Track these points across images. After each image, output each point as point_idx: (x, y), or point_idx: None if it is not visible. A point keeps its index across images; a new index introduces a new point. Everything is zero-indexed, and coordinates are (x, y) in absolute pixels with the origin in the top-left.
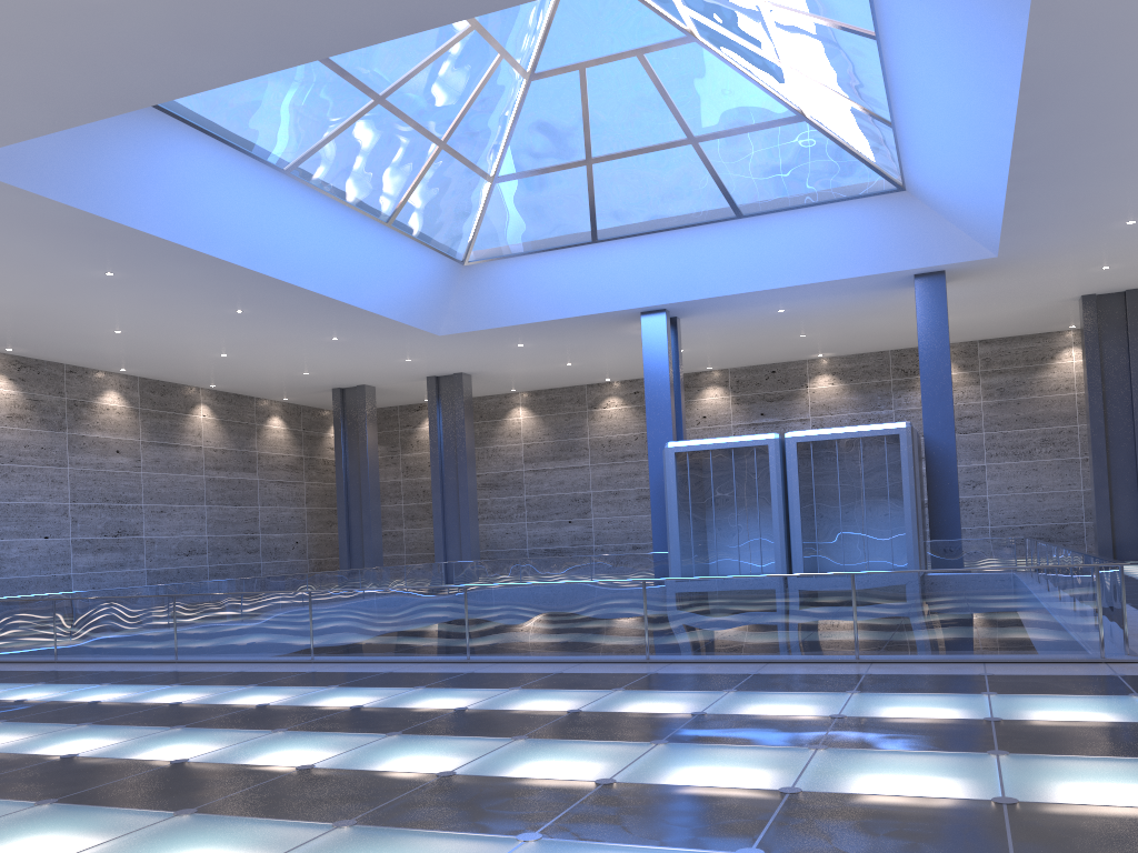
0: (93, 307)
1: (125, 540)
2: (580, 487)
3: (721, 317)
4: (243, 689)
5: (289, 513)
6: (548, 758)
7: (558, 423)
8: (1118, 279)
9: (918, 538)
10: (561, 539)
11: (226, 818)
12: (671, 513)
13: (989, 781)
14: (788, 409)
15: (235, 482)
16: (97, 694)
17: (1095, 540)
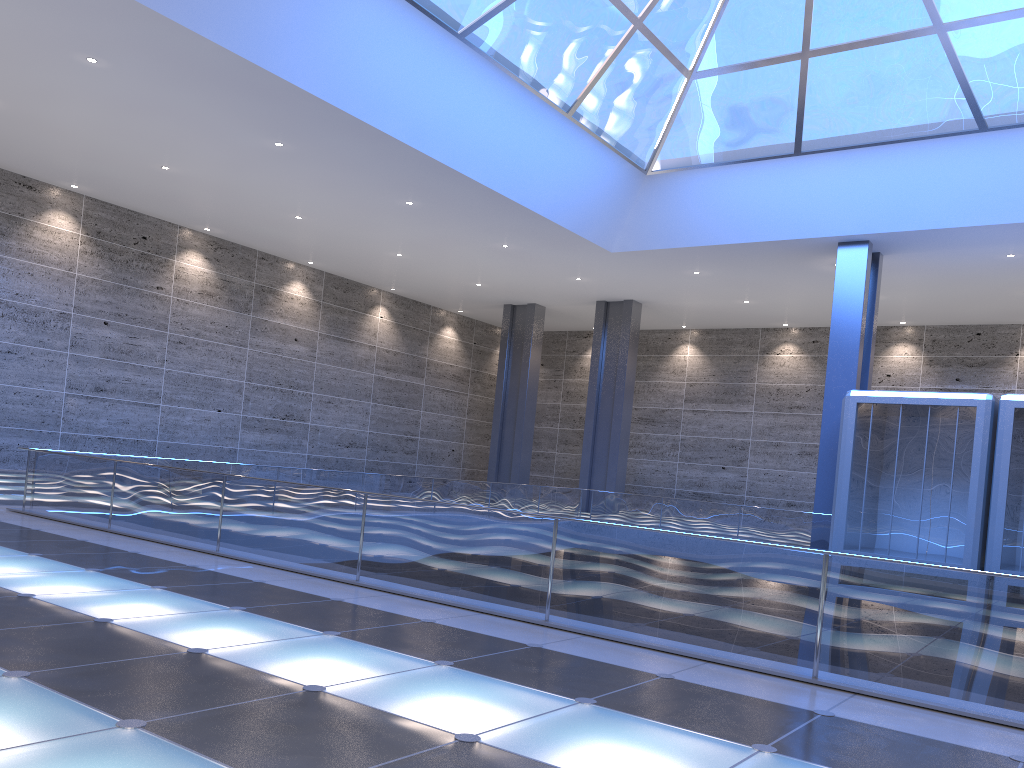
0: (271, 185)
1: (291, 424)
2: (739, 433)
3: (934, 257)
4: (220, 612)
5: (449, 421)
6: None
7: (725, 365)
8: None
9: None
10: (712, 484)
11: None
12: (842, 471)
13: None
14: (990, 377)
15: (401, 384)
16: (52, 584)
17: None
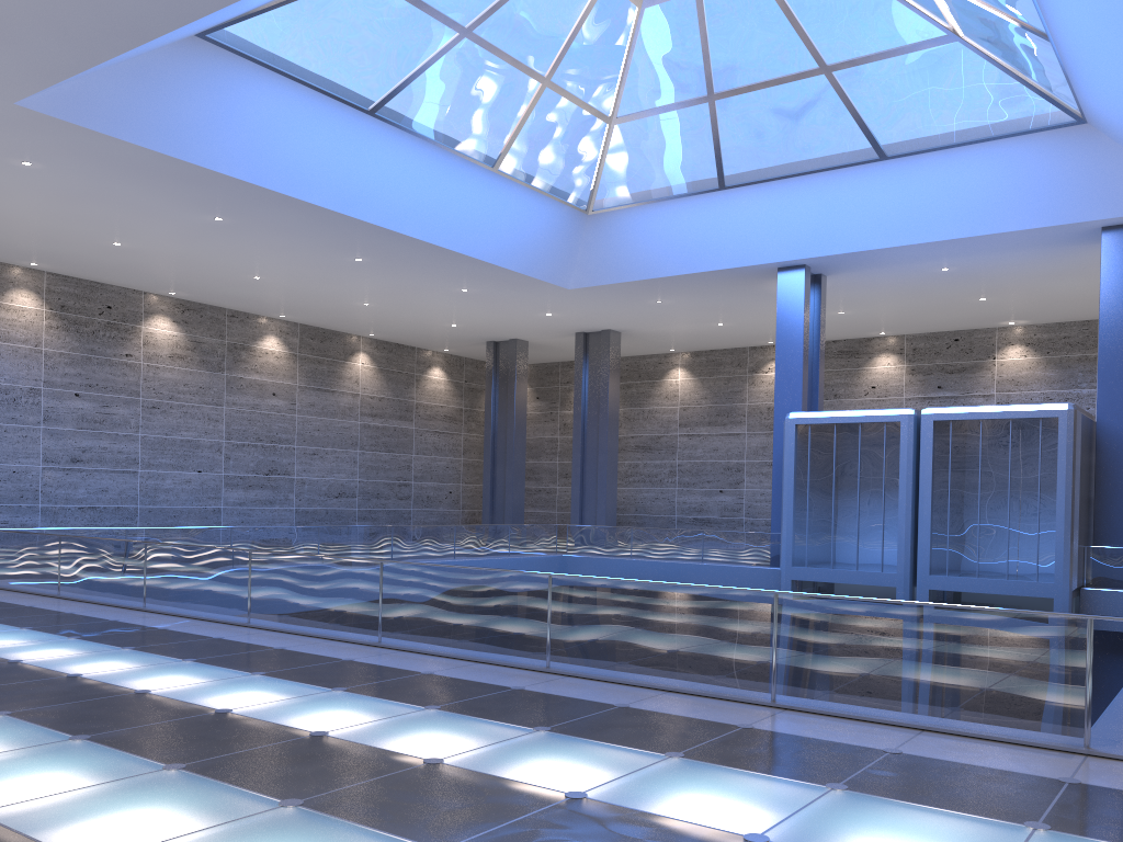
0: (222, 252)
1: (275, 479)
2: (734, 455)
3: (875, 275)
4: (111, 651)
5: (444, 463)
6: (127, 806)
7: (716, 387)
8: None
9: (1071, 542)
10: (711, 508)
11: None
12: (786, 491)
13: None
14: (970, 382)
15: (390, 430)
16: None
17: None
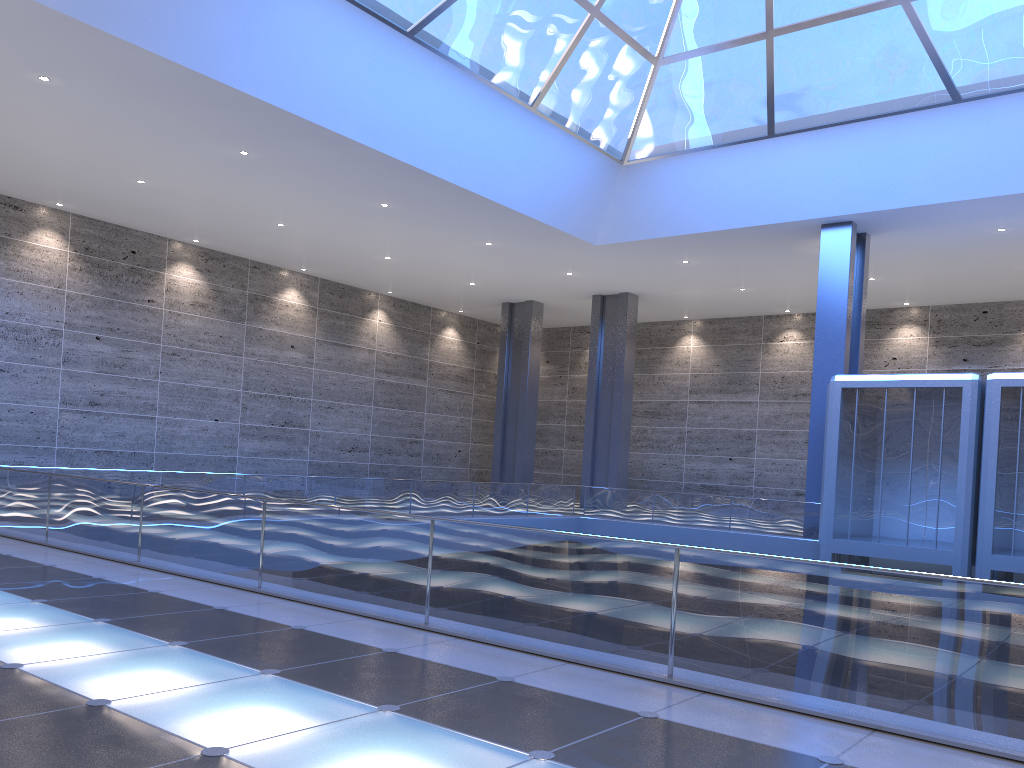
0: (247, 194)
1: (290, 430)
2: (745, 423)
3: (922, 235)
4: (78, 625)
5: (454, 422)
6: None
7: (729, 355)
8: None
9: None
10: (719, 476)
11: None
12: (829, 459)
13: None
14: (998, 356)
15: (403, 387)
16: None
17: None
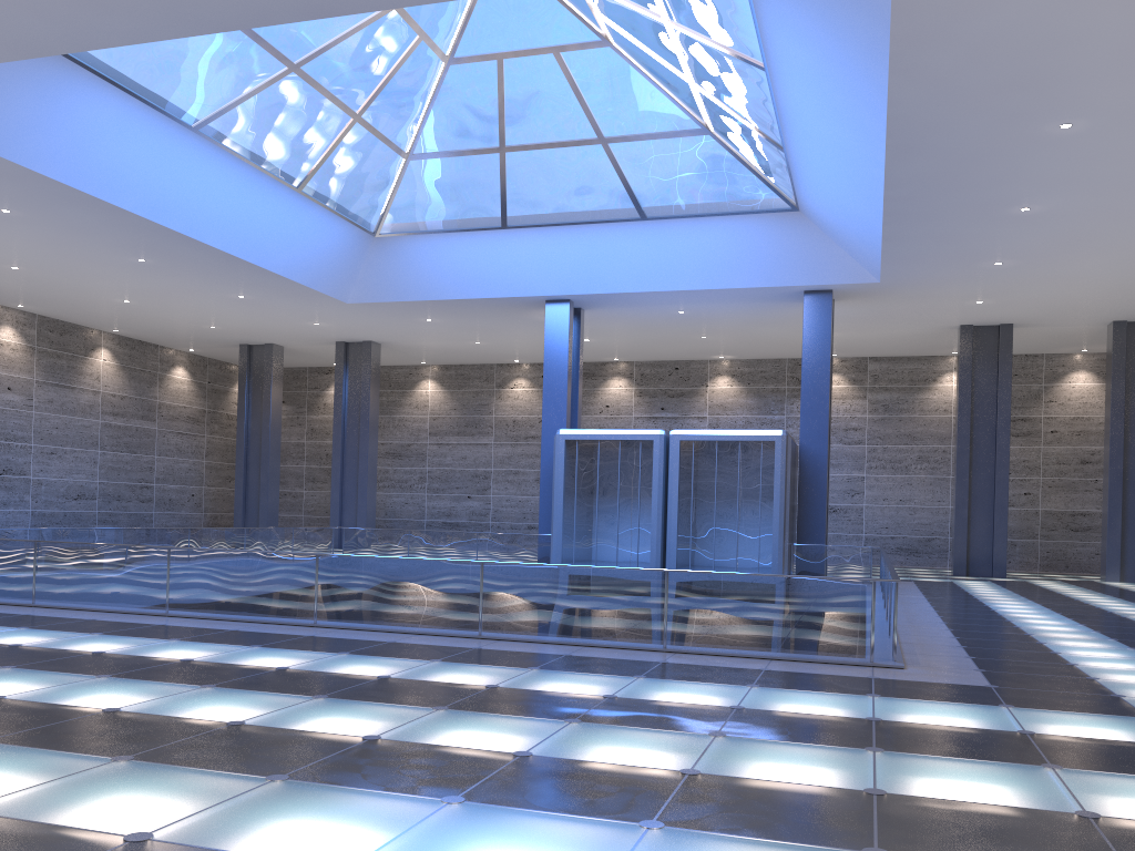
0: None
1: (10, 479)
2: (482, 463)
3: (624, 312)
4: (87, 636)
5: (187, 465)
6: (335, 715)
7: (465, 399)
8: (992, 313)
9: (784, 540)
10: (459, 513)
11: (18, 748)
12: (557, 498)
13: (691, 756)
14: (687, 406)
15: (132, 429)
16: None
17: (952, 555)
